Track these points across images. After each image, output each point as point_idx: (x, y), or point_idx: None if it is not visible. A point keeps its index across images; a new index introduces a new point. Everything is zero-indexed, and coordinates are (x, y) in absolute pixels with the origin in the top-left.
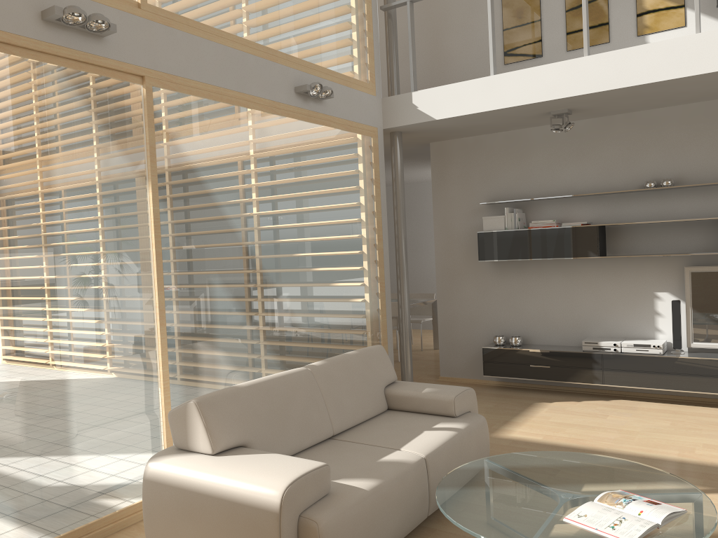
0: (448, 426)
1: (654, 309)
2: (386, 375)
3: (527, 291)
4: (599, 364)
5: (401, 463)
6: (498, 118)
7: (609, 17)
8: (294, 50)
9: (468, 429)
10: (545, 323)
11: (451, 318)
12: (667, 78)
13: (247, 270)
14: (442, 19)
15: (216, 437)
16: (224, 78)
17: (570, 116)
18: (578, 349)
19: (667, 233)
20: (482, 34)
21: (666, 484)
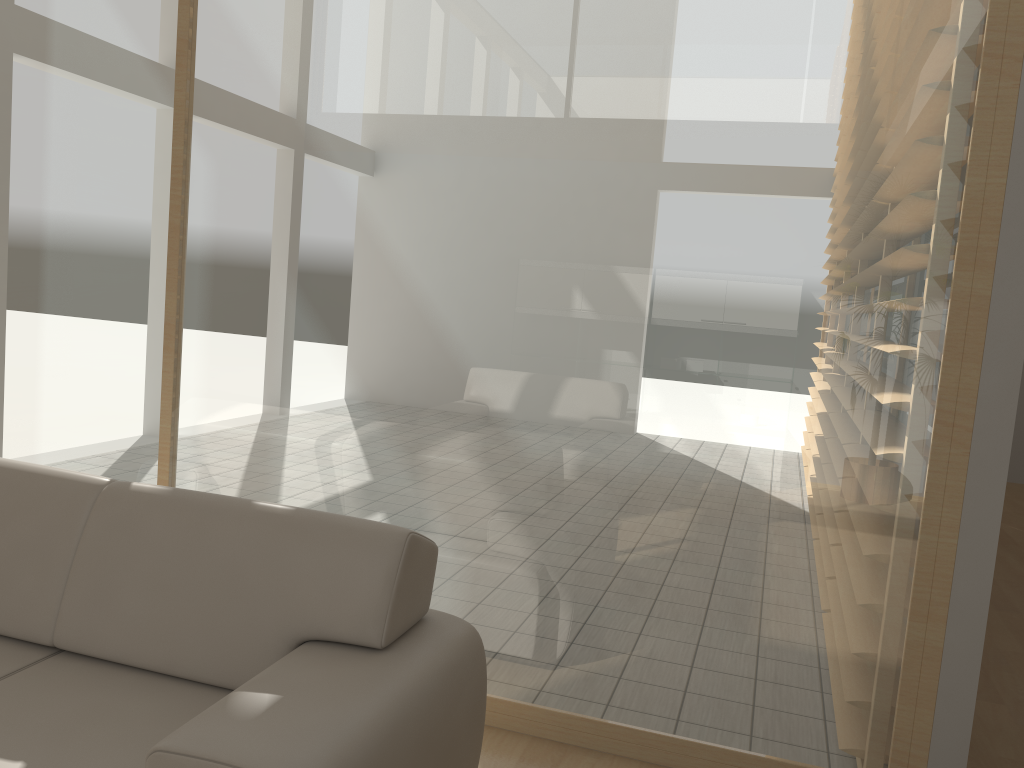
0: None
1: None
2: (321, 611)
3: None
4: None
5: None
6: None
7: None
8: None
9: None
10: None
11: None
12: None
13: (366, 284)
14: None
15: None
16: None
17: None
18: None
19: None
20: None
21: None
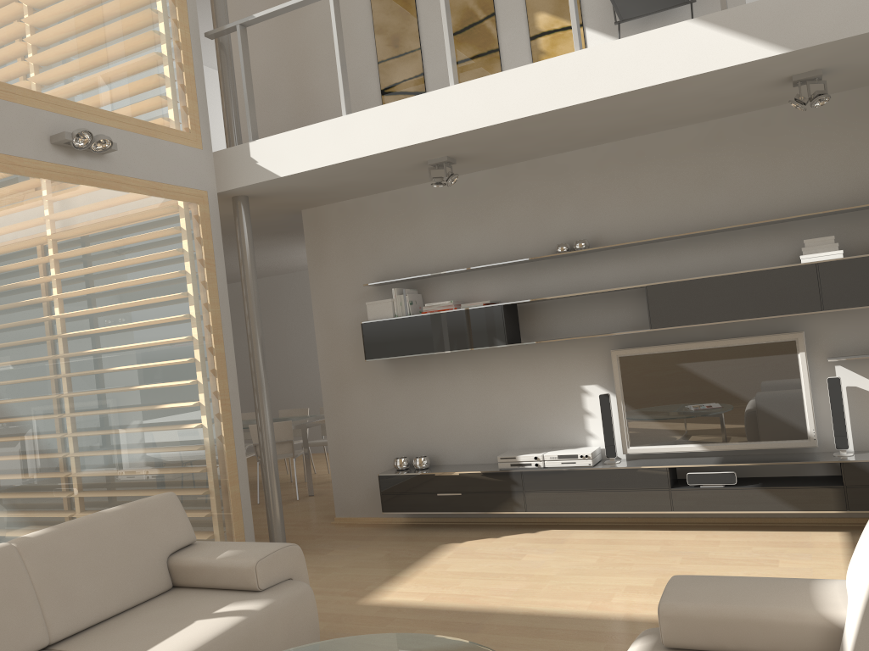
0: (237, 609)
1: (583, 407)
2: (173, 537)
3: (432, 395)
4: (519, 485)
5: None
6: (365, 171)
7: (499, 41)
8: (47, 86)
9: (268, 609)
10: (457, 435)
11: (343, 438)
12: (546, 109)
13: None
14: (305, 52)
15: None
16: None
17: (460, 167)
18: (495, 468)
19: (588, 309)
20: (354, 69)
21: None
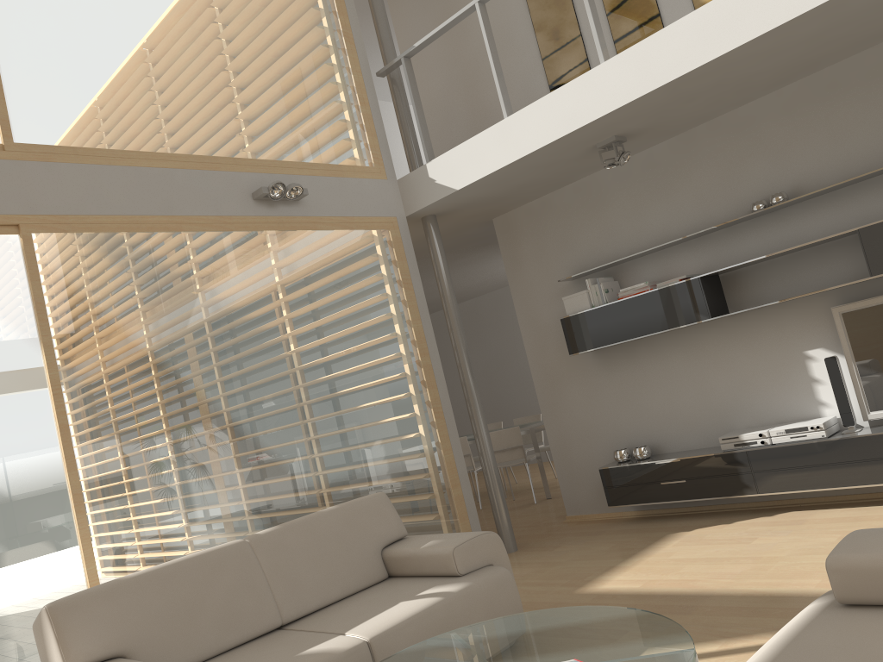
0: (437, 591)
1: (809, 375)
2: (384, 531)
3: (644, 382)
4: (746, 466)
5: (324, 654)
6: (537, 168)
7: (659, 6)
8: (245, 151)
9: (465, 590)
10: (676, 421)
11: (563, 436)
12: (701, 62)
13: (208, 426)
14: (474, 67)
15: (70, 650)
16: (140, 204)
17: (634, 144)
18: (719, 450)
19: (799, 267)
20: (521, 71)
21: (653, 641)
